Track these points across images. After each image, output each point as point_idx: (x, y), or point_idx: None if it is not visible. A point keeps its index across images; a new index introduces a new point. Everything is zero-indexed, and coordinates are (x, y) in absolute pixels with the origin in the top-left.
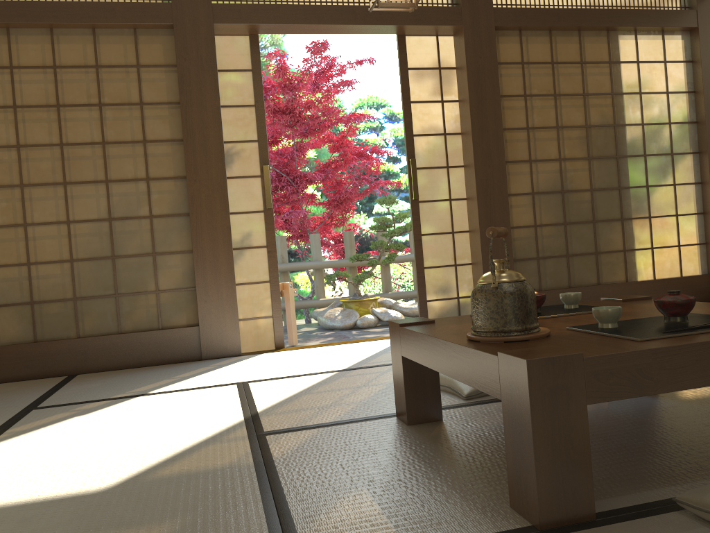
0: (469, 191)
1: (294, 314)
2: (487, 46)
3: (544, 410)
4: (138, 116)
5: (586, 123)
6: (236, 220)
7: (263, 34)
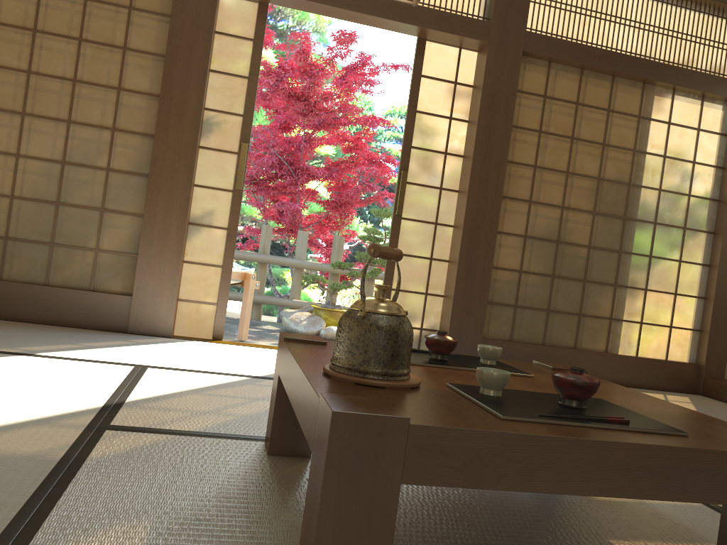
0: (457, 218)
1: (250, 308)
2: (509, 70)
3: (342, 479)
4: (118, 61)
5: (600, 175)
6: (201, 194)
7: (308, 18)
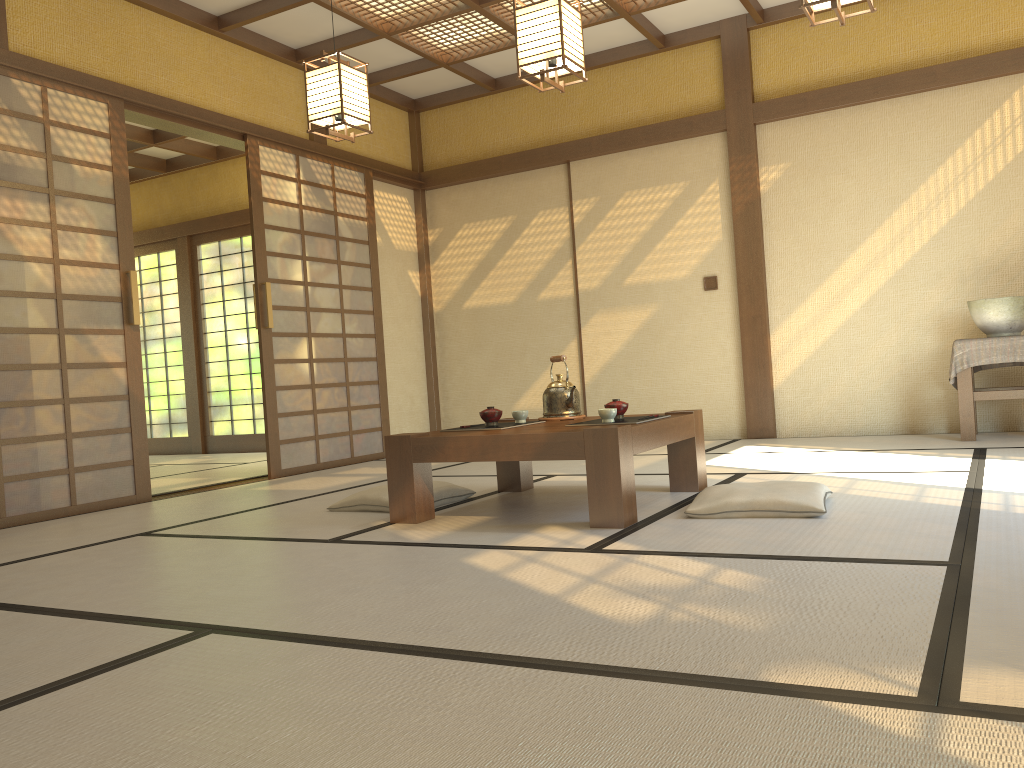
0: None
1: None
2: None
3: None
4: None
5: None
6: None
7: None
